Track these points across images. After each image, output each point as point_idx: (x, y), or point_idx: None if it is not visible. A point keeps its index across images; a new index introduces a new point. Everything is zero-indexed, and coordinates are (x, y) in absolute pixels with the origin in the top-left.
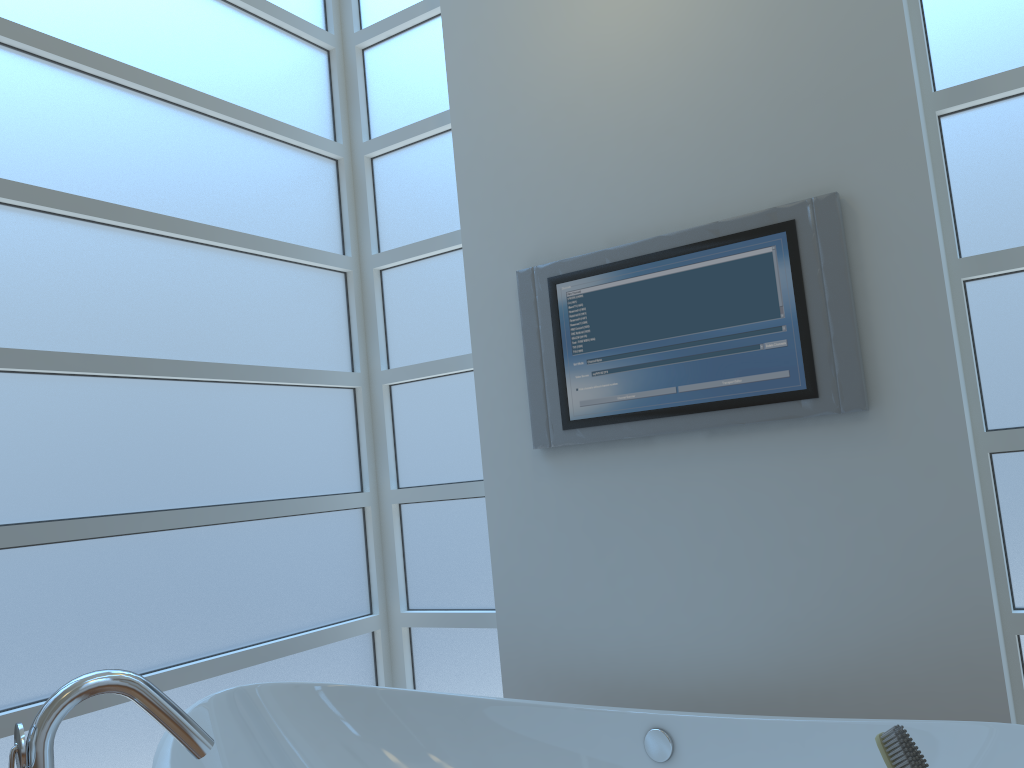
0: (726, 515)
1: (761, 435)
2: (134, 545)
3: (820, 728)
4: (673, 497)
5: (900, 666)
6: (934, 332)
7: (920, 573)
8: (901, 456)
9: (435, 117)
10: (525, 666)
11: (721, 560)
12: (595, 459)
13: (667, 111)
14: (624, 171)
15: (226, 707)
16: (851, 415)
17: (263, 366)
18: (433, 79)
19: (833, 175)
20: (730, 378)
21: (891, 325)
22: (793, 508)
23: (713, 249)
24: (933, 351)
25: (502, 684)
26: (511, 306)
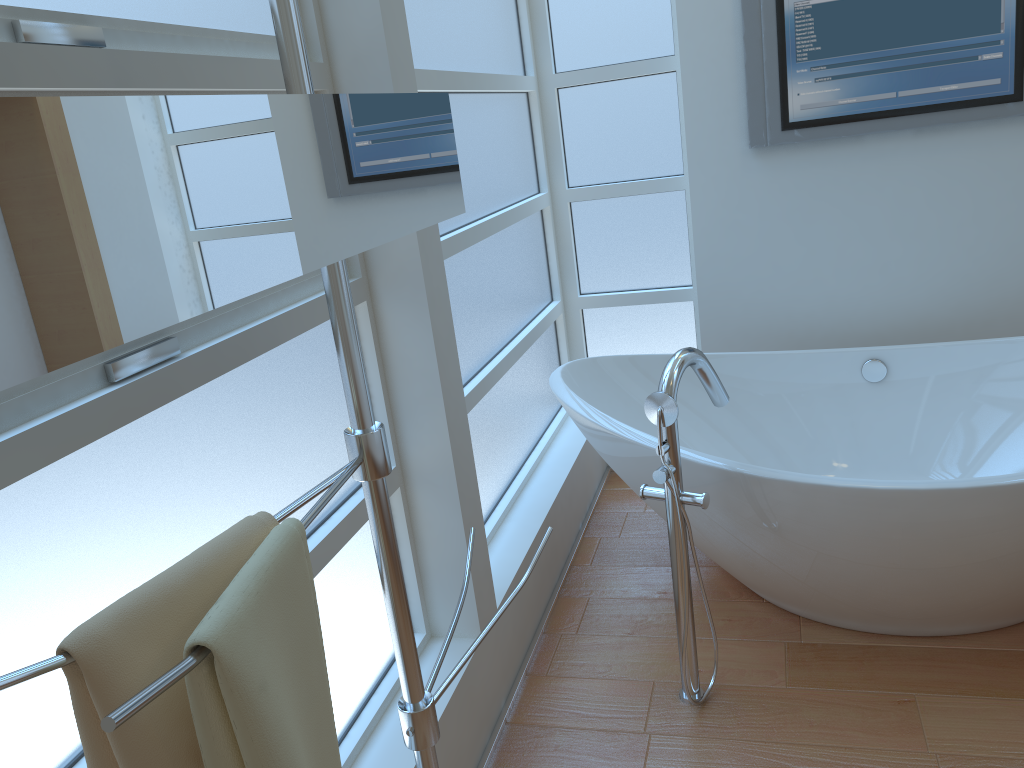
0: (922, 197)
1: (962, 132)
2: (470, 254)
3: (1021, 343)
4: (877, 185)
5: None
6: None
7: None
8: None
9: None
10: (724, 328)
11: (914, 233)
12: (805, 156)
13: None
14: None
15: (570, 381)
16: None
17: (501, 75)
18: None
19: None
20: (947, 85)
21: None
22: (981, 189)
23: None
24: None
25: (701, 345)
26: (726, 14)
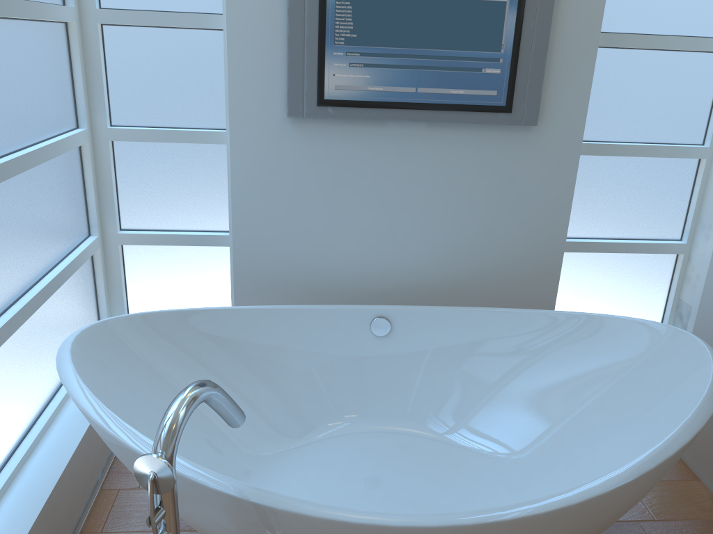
0: (429, 181)
1: (463, 131)
2: None
3: (495, 314)
4: (393, 165)
5: (511, 272)
6: (582, 82)
7: (535, 223)
8: (543, 155)
9: None
10: (256, 276)
11: (419, 209)
12: (336, 131)
13: None
14: None
15: (83, 352)
16: (522, 126)
17: (20, 0)
18: None
19: None
20: (457, 89)
21: (560, 72)
22: (473, 180)
23: None
24: (578, 94)
25: (234, 289)
26: None
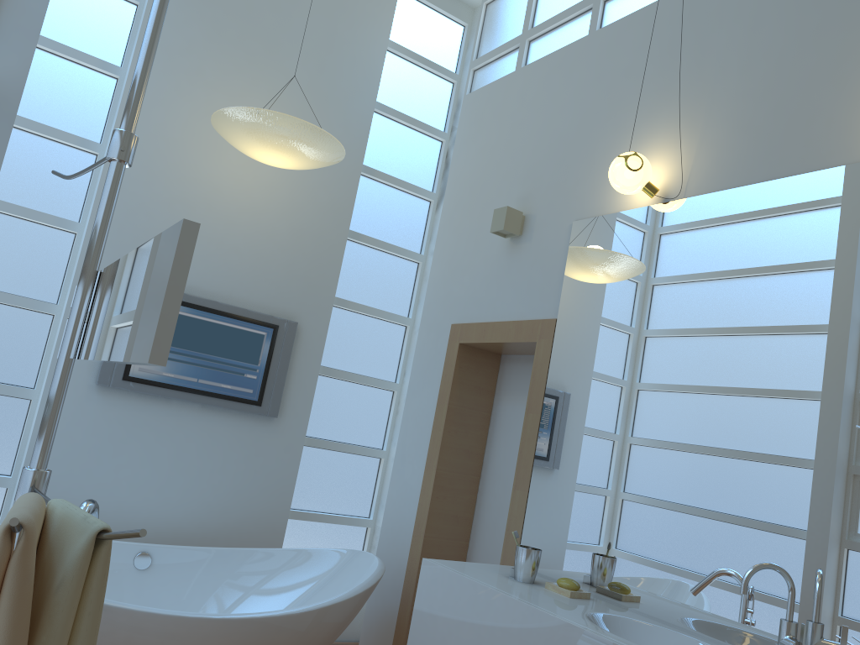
0: (196, 448)
1: (226, 414)
2: None
3: (238, 552)
4: (171, 433)
5: (249, 528)
6: (308, 393)
7: (270, 489)
8: (280, 440)
9: (78, 137)
10: None
11: (185, 469)
12: (132, 401)
13: (238, 241)
14: (206, 257)
15: None
16: (267, 417)
17: None
18: (80, 108)
19: (296, 313)
20: (226, 384)
21: (295, 385)
22: (229, 451)
23: (240, 321)
24: (305, 401)
25: None
26: None
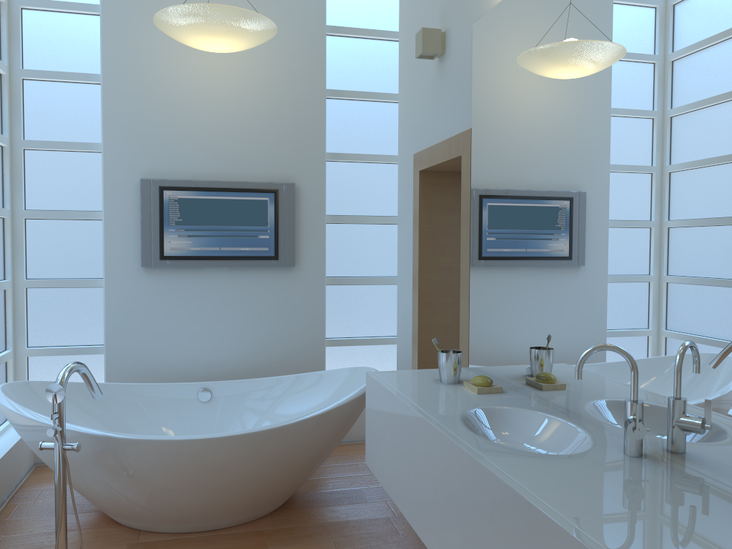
0: (233, 302)
1: (252, 271)
2: None
3: (276, 379)
4: (210, 294)
5: (292, 358)
6: (319, 241)
7: (303, 326)
8: (303, 284)
9: (81, 74)
10: (121, 370)
11: (229, 321)
12: (173, 274)
13: (228, 125)
14: (203, 146)
15: (7, 393)
16: (287, 267)
17: None
18: (78, 49)
19: (293, 175)
20: (244, 247)
21: (305, 236)
22: (261, 301)
23: (243, 193)
24: (318, 248)
25: (106, 380)
26: (132, 194)
